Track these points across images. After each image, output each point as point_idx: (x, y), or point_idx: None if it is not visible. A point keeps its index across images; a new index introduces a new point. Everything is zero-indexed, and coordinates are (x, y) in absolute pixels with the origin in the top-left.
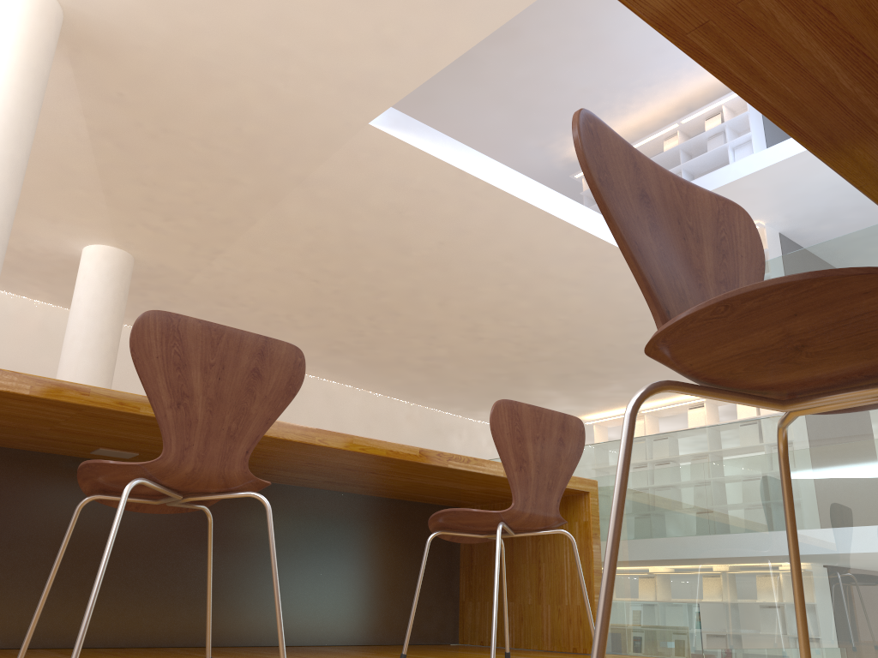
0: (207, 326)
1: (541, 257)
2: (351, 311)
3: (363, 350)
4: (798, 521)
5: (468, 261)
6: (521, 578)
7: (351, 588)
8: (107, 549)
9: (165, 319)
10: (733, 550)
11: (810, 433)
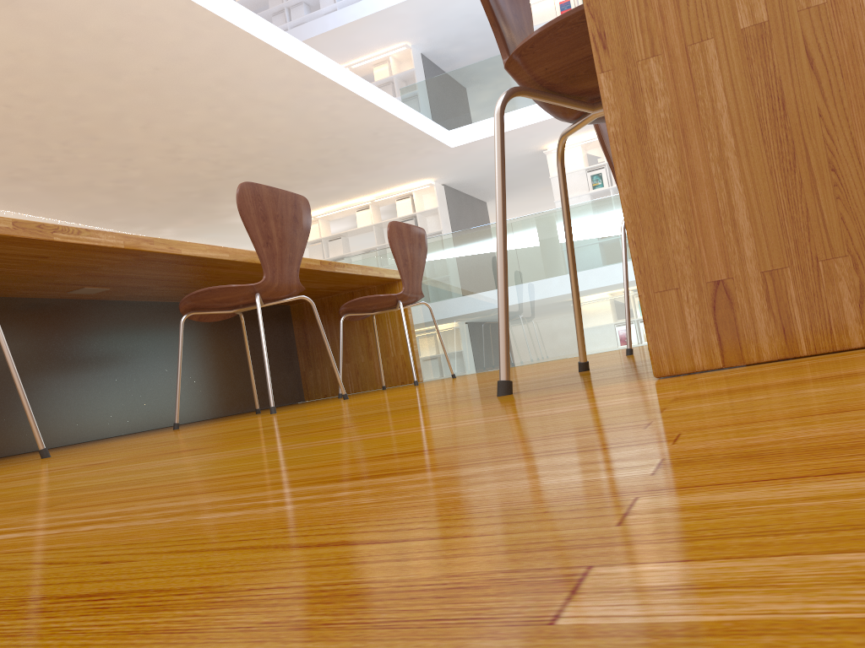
0: (271, 190)
1: (253, 83)
2: (44, 137)
3: (49, 177)
4: (538, 280)
5: (181, 86)
6: (353, 346)
7: (238, 373)
8: (263, 337)
9: (252, 187)
10: None
11: (542, 225)
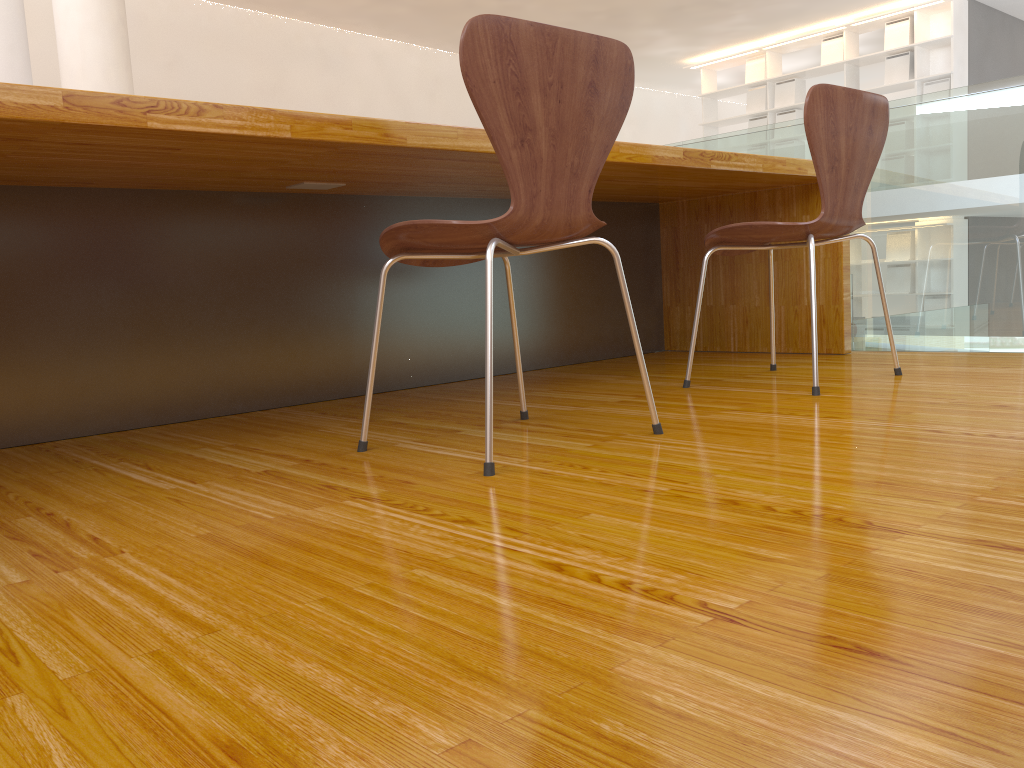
0: (540, 31)
1: None
2: None
3: None
4: None
5: None
6: (745, 280)
7: (561, 306)
8: (489, 327)
9: (495, 26)
10: (1018, 236)
11: None
